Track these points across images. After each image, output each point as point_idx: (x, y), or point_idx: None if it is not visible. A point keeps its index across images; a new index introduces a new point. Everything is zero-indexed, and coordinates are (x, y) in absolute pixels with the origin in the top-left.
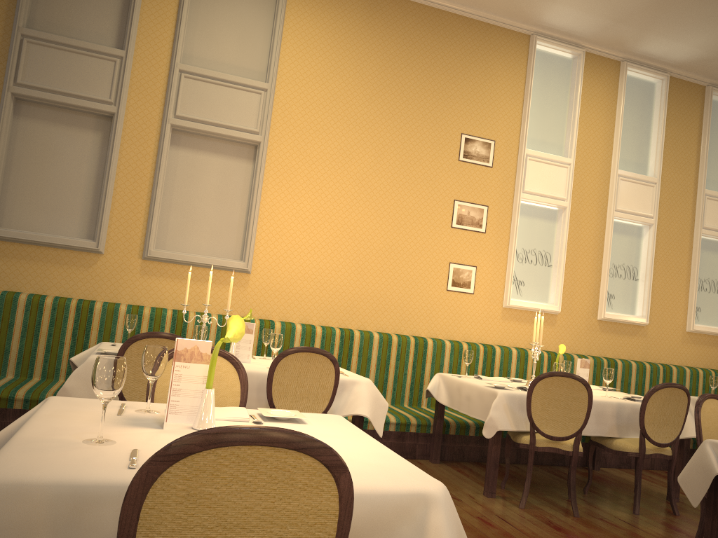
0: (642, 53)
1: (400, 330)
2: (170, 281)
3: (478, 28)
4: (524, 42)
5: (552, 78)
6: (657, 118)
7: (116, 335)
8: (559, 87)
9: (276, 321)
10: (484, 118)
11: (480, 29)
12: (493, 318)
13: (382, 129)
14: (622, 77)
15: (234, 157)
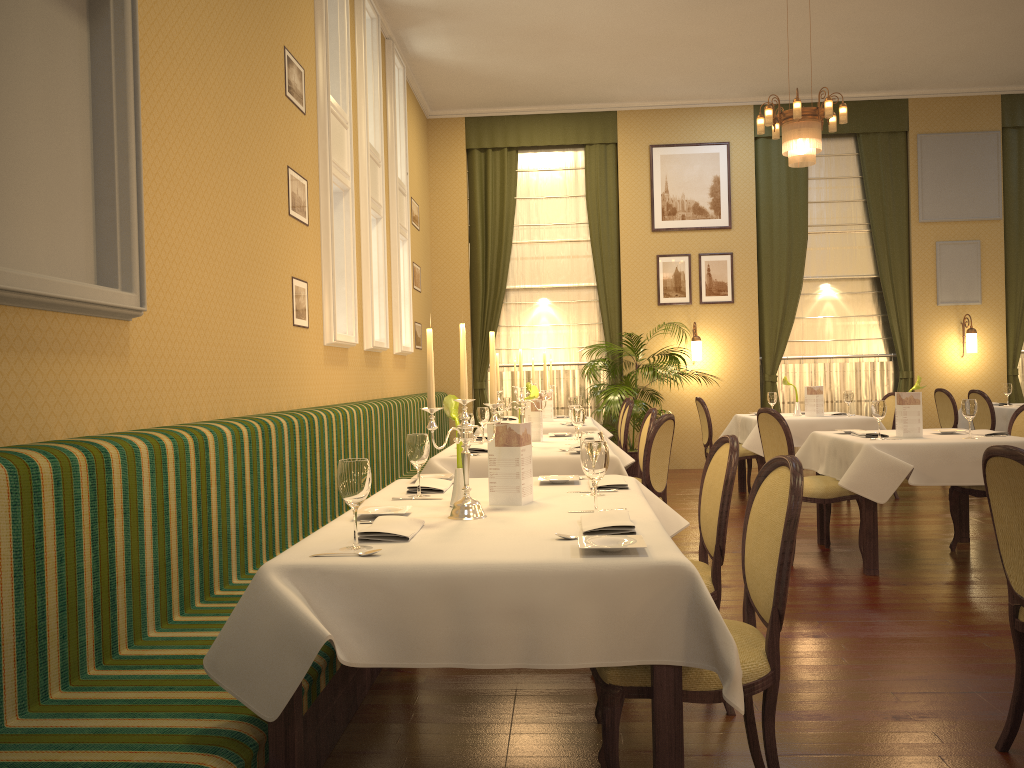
0: None
1: (270, 406)
2: (14, 363)
3: None
4: None
5: None
6: (370, 71)
7: (1, 560)
8: None
9: (195, 427)
10: (295, 25)
11: None
12: (320, 364)
13: (230, 8)
14: (361, 4)
15: (60, 2)
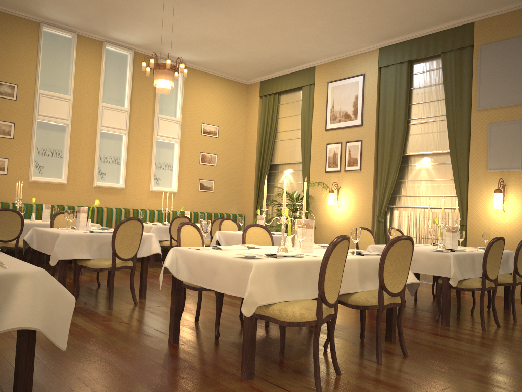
0: (114, 38)
1: None
2: None
3: (1, 16)
4: (35, 26)
5: (58, 49)
6: (128, 74)
7: None
8: (63, 54)
9: None
10: (9, 70)
11: (3, 17)
12: (22, 188)
13: None
14: (104, 51)
15: None
